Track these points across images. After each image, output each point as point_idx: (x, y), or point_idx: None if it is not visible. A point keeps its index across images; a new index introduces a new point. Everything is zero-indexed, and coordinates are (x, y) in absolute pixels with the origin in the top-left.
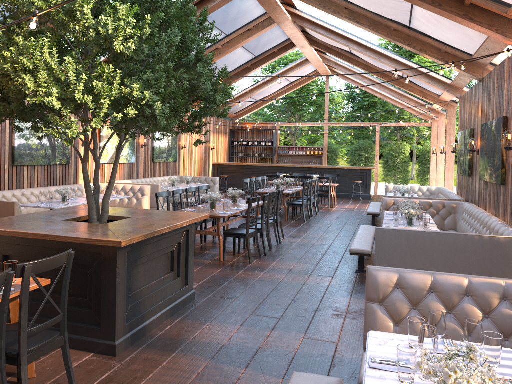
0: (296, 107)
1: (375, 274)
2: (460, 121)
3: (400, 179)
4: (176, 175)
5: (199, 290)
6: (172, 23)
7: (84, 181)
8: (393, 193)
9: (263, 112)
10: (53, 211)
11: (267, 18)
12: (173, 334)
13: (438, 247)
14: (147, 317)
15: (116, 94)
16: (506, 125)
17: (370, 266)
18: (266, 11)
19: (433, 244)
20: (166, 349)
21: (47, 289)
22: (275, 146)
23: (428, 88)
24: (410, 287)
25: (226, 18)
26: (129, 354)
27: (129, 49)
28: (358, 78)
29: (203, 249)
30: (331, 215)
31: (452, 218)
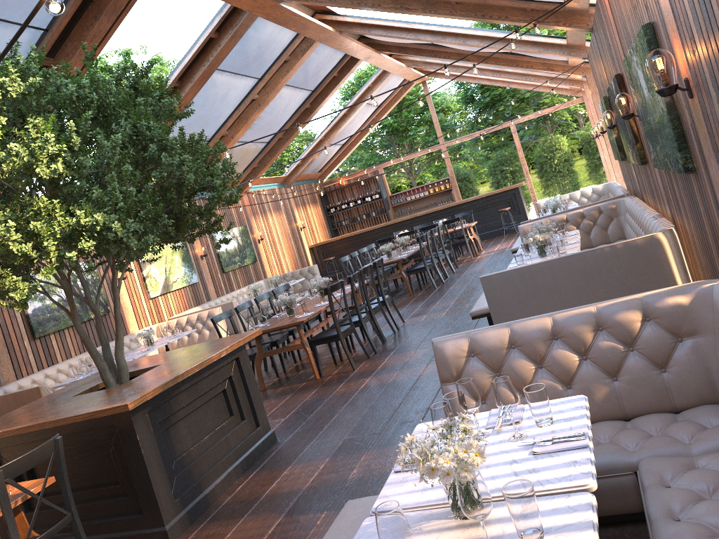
0: (400, 134)
1: (440, 347)
2: (598, 89)
3: (566, 186)
4: (262, 279)
5: (284, 426)
6: (119, 113)
7: (82, 340)
8: (538, 214)
9: (358, 157)
10: (68, 387)
11: (304, 38)
12: (244, 494)
13: (564, 277)
14: (206, 484)
15: (64, 229)
16: (622, 85)
17: (435, 338)
18: (294, 31)
19: (556, 275)
20: (233, 516)
21: (73, 486)
22: (386, 196)
23: (547, 57)
24: (485, 350)
25: (247, 59)
26: (188, 536)
27: (56, 171)
28: (460, 71)
29: (297, 369)
30: (472, 268)
31: (616, 223)
